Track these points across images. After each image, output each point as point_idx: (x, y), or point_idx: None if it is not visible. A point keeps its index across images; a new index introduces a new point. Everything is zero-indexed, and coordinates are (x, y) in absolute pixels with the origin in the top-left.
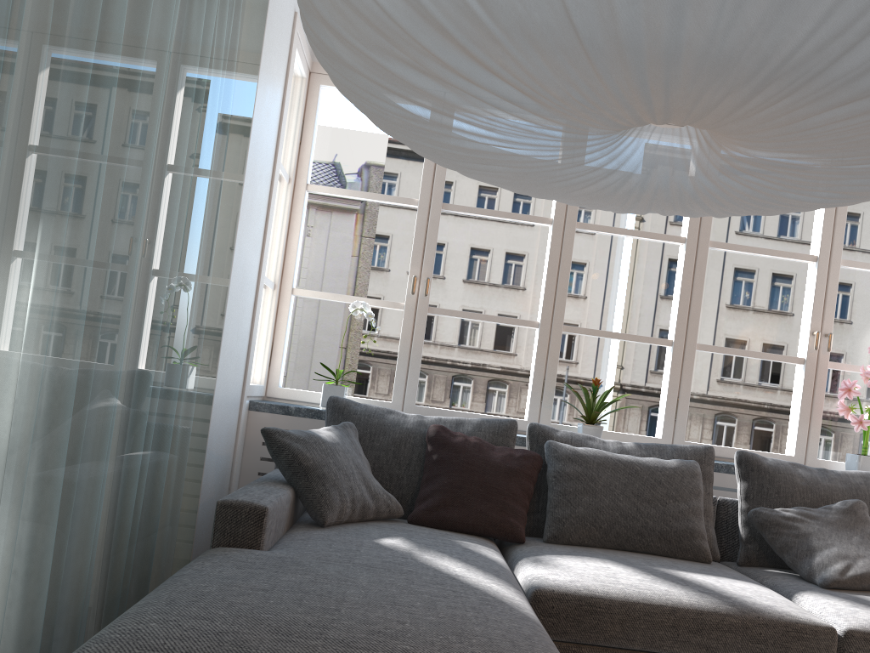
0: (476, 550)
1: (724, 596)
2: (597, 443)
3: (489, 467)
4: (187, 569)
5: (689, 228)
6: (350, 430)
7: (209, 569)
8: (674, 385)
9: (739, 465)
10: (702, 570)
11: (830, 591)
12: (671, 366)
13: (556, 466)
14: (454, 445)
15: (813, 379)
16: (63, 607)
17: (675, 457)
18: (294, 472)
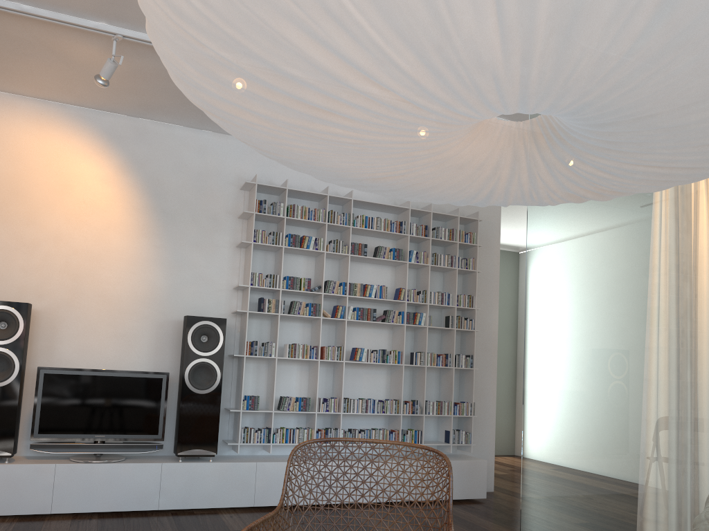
0: None
1: None
2: None
3: None
4: None
5: None
6: None
7: None
8: None
9: None
10: None
11: None
12: None
13: None
14: None
15: None
16: None
17: None
18: None
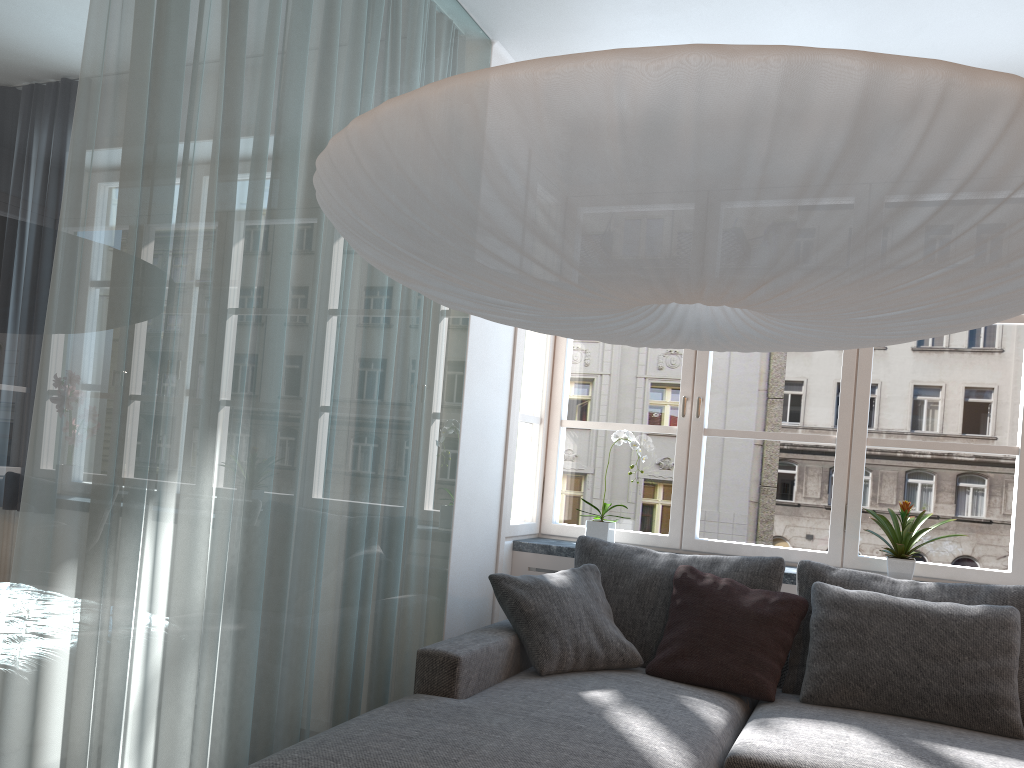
0: (693, 708)
1: None
2: (884, 584)
3: (736, 613)
4: (366, 713)
5: None
6: (589, 573)
7: (382, 714)
8: None
9: None
10: (988, 748)
11: None
12: (1018, 481)
13: (818, 612)
14: (699, 589)
15: None
16: (264, 740)
17: (988, 601)
18: (516, 619)
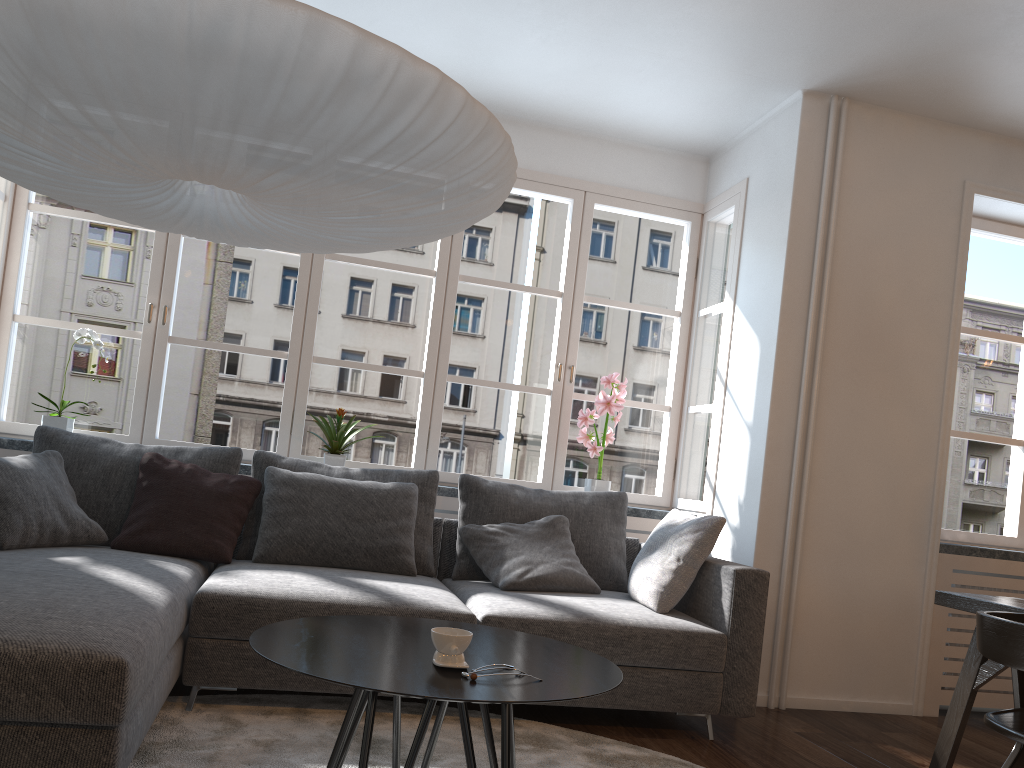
0: (162, 566)
1: (387, 594)
2: (323, 469)
3: (200, 492)
4: None
5: (439, 261)
6: (53, 458)
7: None
8: (425, 416)
9: (461, 487)
10: (393, 579)
11: (506, 592)
12: (423, 397)
13: (270, 490)
14: (166, 472)
15: (559, 409)
16: None
17: (397, 480)
18: None
